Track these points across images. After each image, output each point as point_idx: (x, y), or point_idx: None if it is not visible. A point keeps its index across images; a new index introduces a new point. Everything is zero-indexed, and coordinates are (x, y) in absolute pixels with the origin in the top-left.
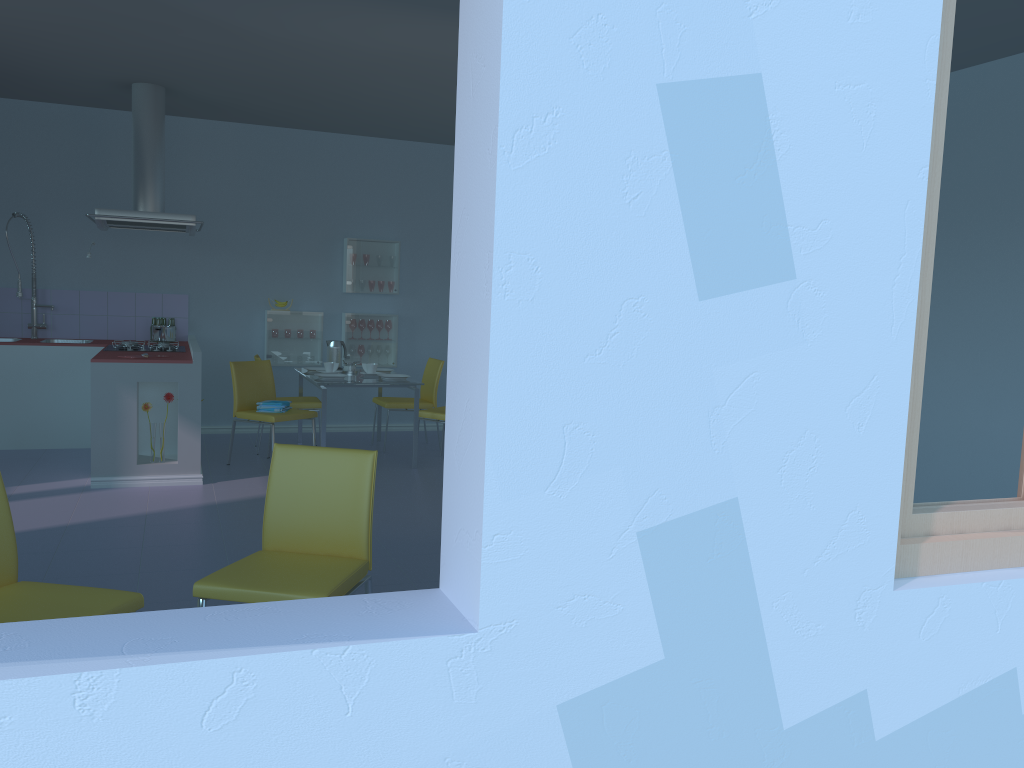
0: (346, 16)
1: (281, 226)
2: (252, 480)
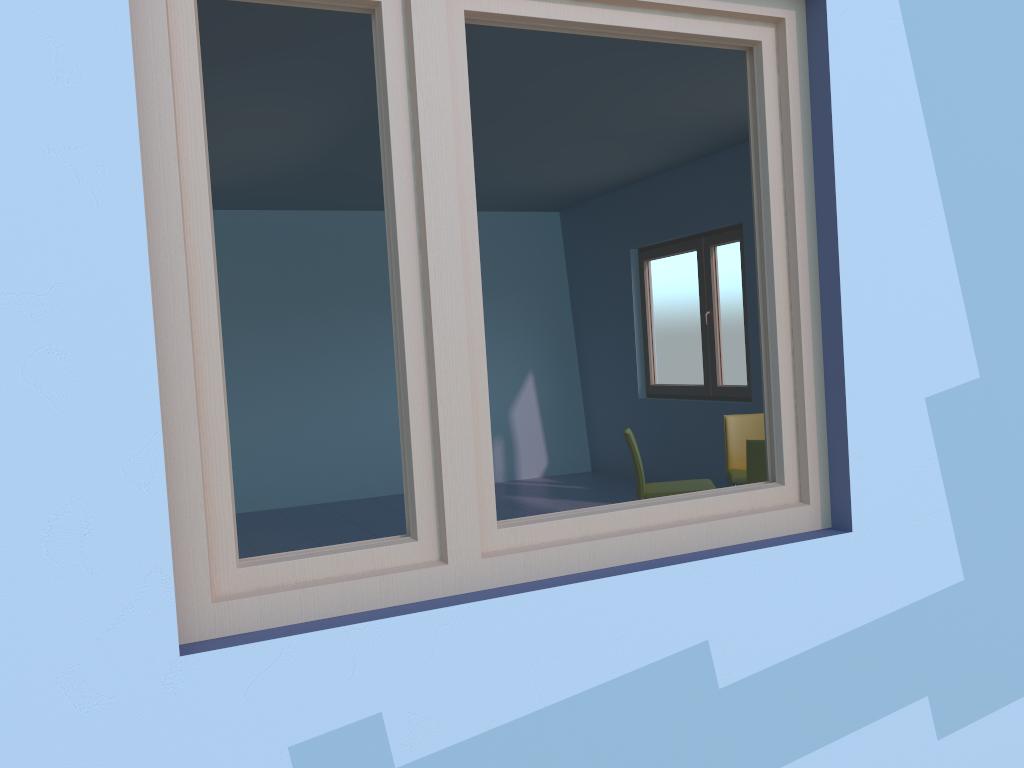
0: (307, 105)
1: None
2: None
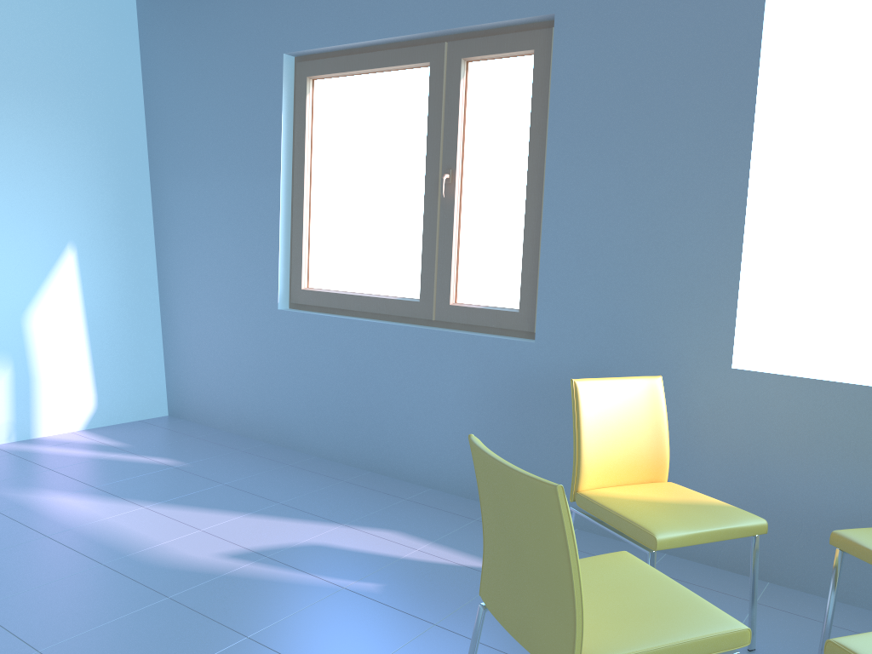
0: None
1: None
2: None
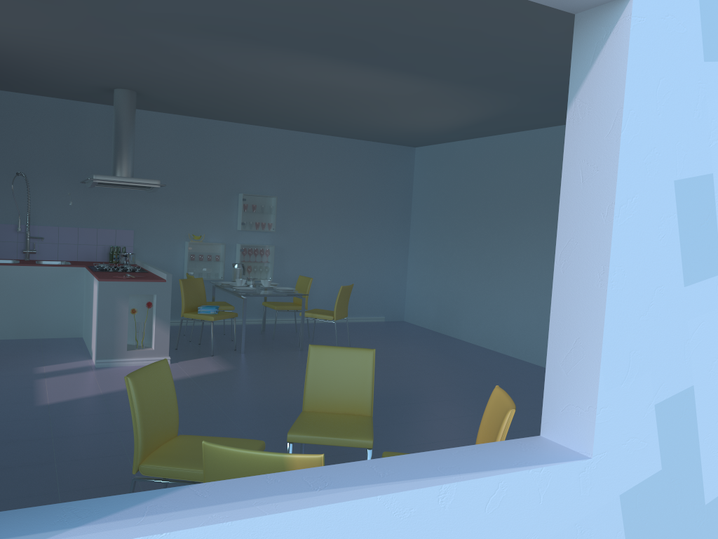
0: (298, 63)
1: (197, 184)
2: (201, 360)
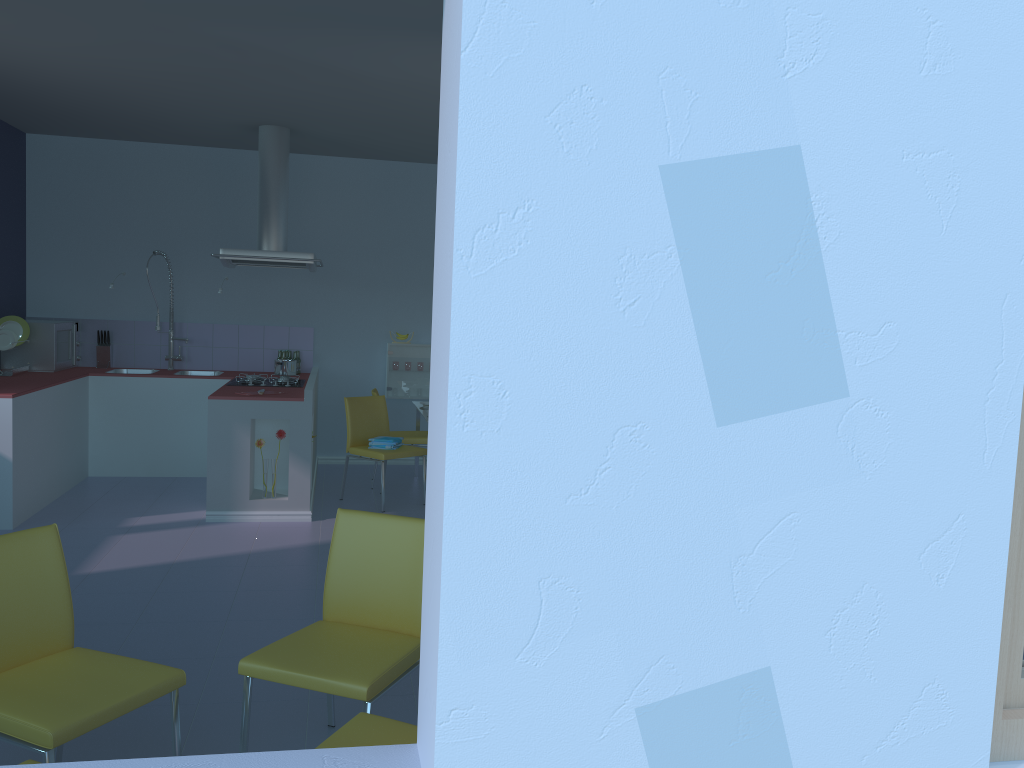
0: None
1: (404, 259)
2: None
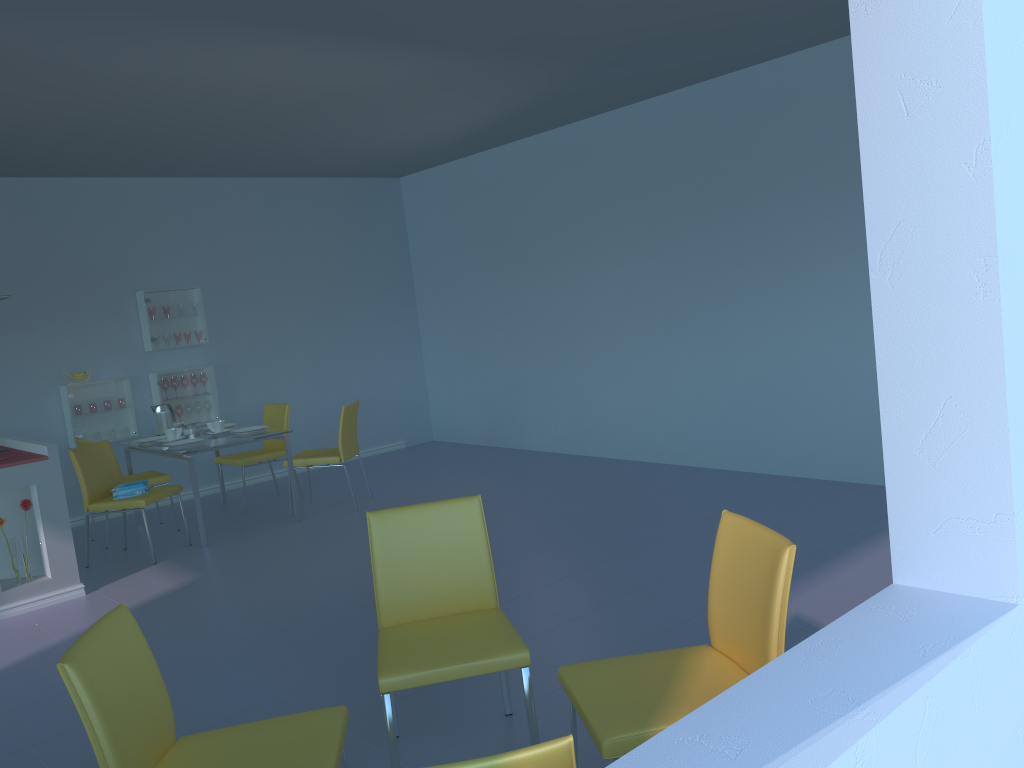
0: (216, 47)
1: (61, 289)
2: (138, 576)
